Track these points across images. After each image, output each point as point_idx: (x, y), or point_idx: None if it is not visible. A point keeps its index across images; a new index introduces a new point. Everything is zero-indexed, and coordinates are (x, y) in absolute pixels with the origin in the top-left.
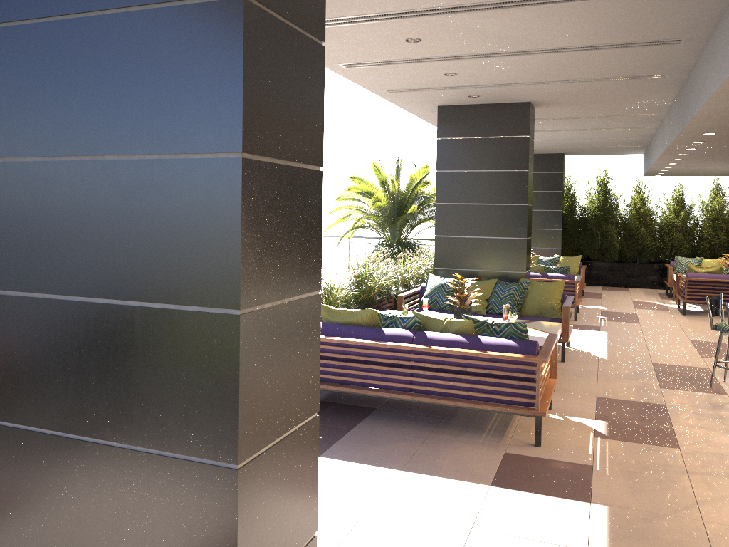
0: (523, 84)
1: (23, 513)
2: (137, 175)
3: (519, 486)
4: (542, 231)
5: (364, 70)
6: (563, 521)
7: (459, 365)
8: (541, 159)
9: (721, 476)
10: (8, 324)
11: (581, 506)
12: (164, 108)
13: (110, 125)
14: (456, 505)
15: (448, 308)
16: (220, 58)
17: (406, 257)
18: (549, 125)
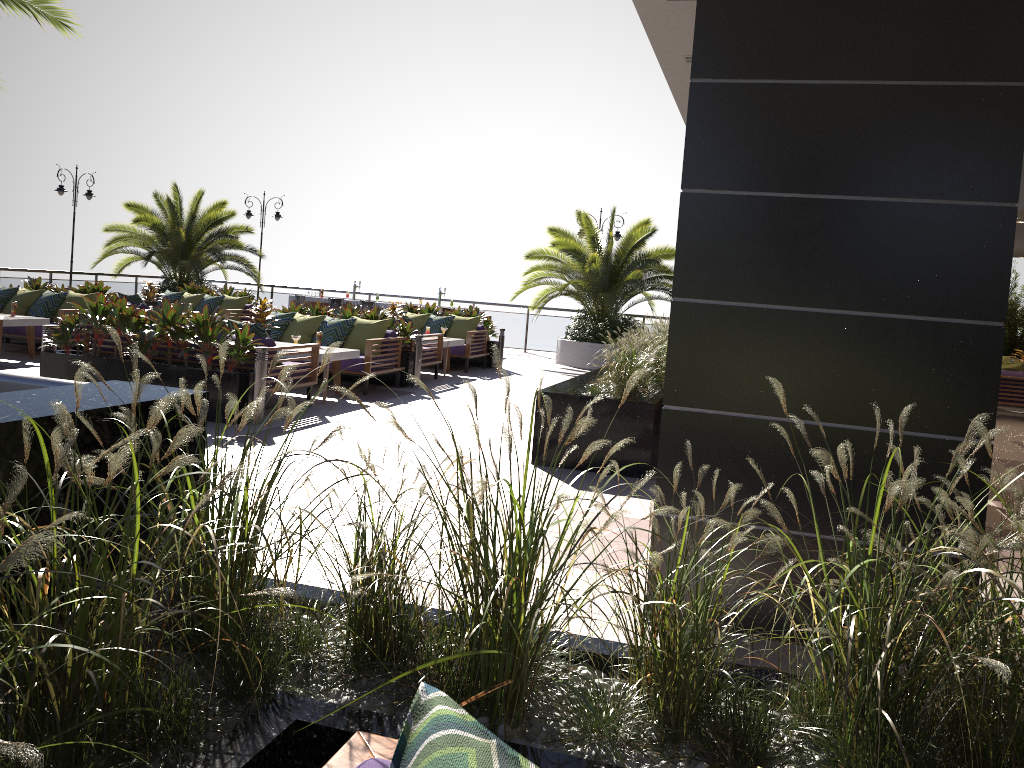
0: None
1: (757, 488)
2: (909, 215)
3: None
4: None
5: None
6: None
7: None
8: None
9: None
10: (754, 331)
11: None
12: (942, 164)
13: (884, 173)
14: None
15: None
16: (1002, 130)
17: (618, 335)
18: None
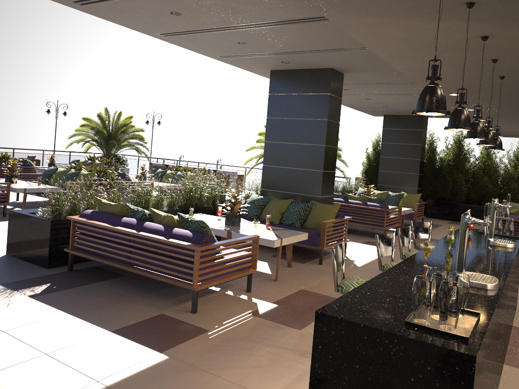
0: (305, 52)
1: None
2: None
3: (129, 335)
4: (404, 174)
5: (179, 38)
6: (117, 361)
7: (155, 247)
8: (407, 119)
9: (296, 352)
10: None
11: (149, 354)
12: None
13: None
14: (63, 339)
15: (254, 217)
16: None
17: None
18: (378, 90)
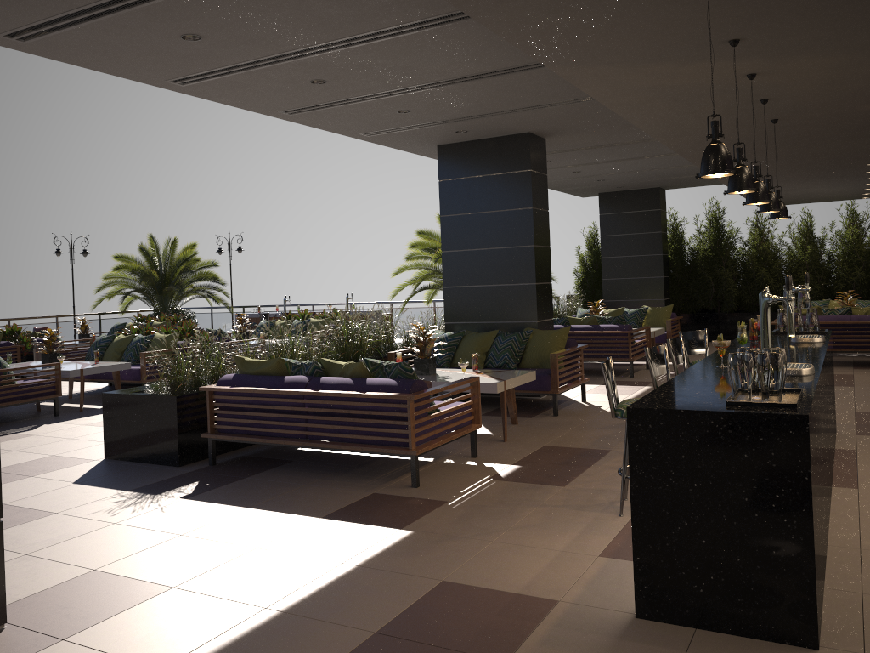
0: (494, 114)
1: None
2: None
3: (348, 518)
4: (641, 280)
5: (311, 115)
6: (352, 543)
7: (345, 407)
8: (634, 196)
9: (571, 508)
10: None
11: (386, 532)
12: None
13: None
14: (266, 532)
15: (444, 364)
16: None
17: None
18: (594, 156)
